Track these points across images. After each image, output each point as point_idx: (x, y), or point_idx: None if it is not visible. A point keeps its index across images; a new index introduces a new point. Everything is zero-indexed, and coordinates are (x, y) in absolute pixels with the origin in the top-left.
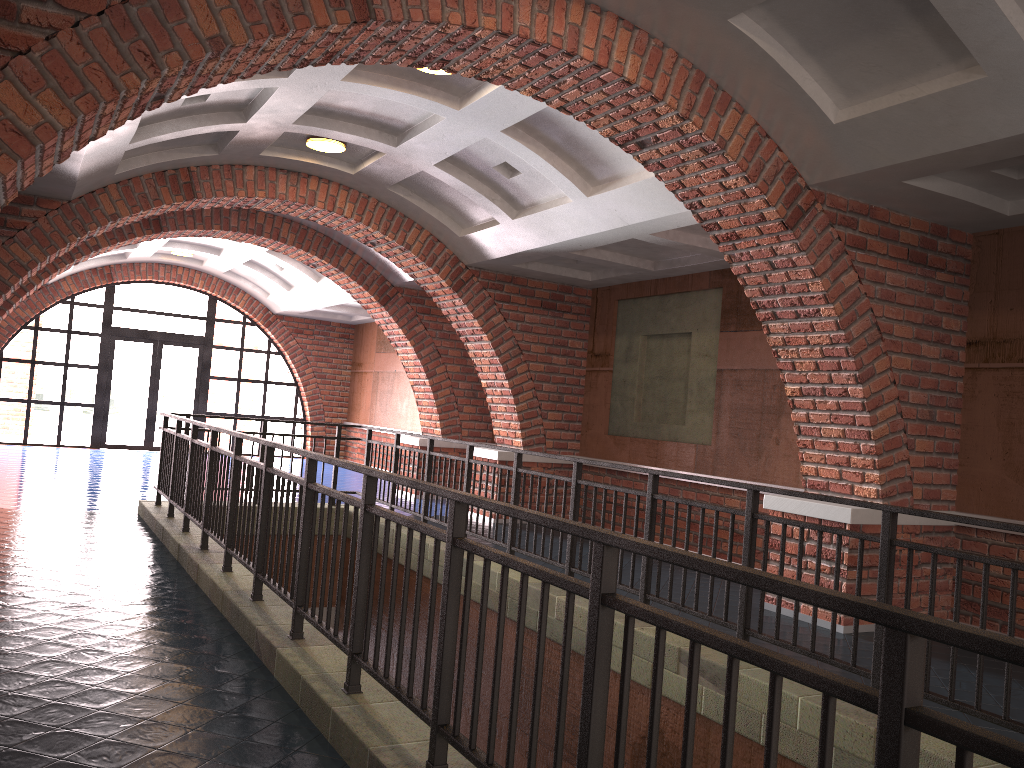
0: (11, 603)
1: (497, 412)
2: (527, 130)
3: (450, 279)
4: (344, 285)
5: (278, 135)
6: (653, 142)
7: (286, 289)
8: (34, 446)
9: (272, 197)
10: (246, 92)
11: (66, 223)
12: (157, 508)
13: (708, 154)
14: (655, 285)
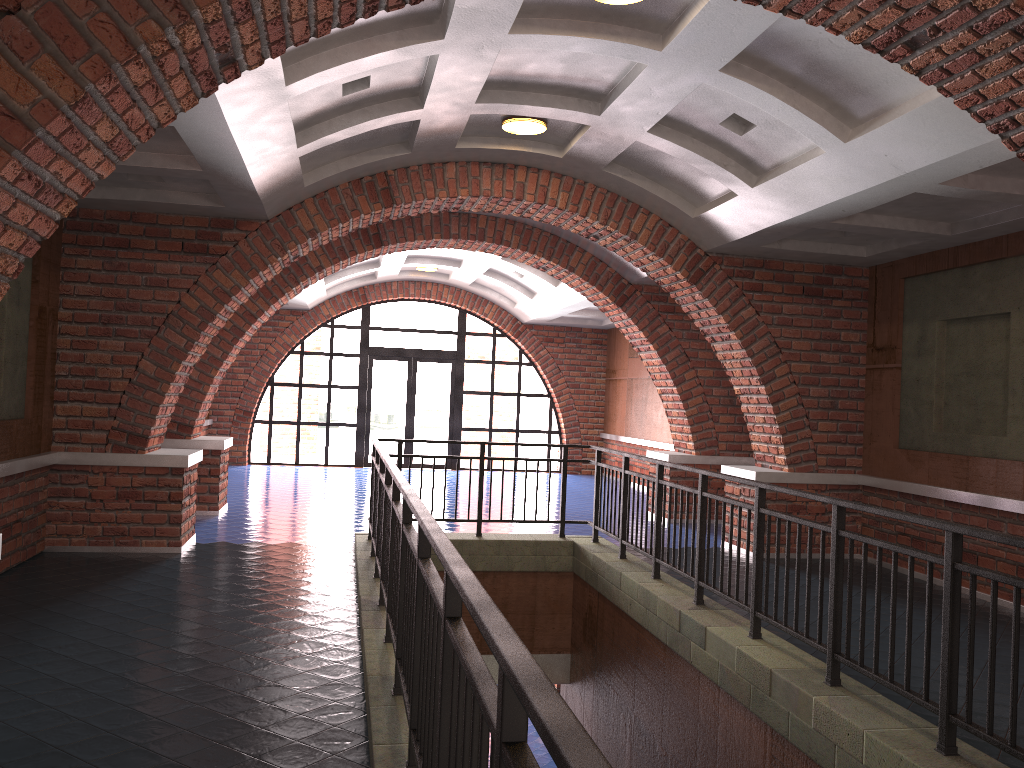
0: (141, 680)
1: (754, 423)
2: (755, 64)
3: (686, 269)
4: (577, 287)
5: (465, 120)
6: (930, 36)
7: (529, 297)
8: (304, 466)
9: (476, 194)
10: (410, 69)
11: (265, 244)
12: (367, 544)
13: (1023, 38)
14: (954, 254)
